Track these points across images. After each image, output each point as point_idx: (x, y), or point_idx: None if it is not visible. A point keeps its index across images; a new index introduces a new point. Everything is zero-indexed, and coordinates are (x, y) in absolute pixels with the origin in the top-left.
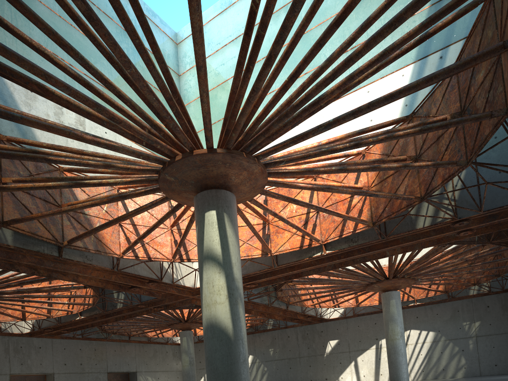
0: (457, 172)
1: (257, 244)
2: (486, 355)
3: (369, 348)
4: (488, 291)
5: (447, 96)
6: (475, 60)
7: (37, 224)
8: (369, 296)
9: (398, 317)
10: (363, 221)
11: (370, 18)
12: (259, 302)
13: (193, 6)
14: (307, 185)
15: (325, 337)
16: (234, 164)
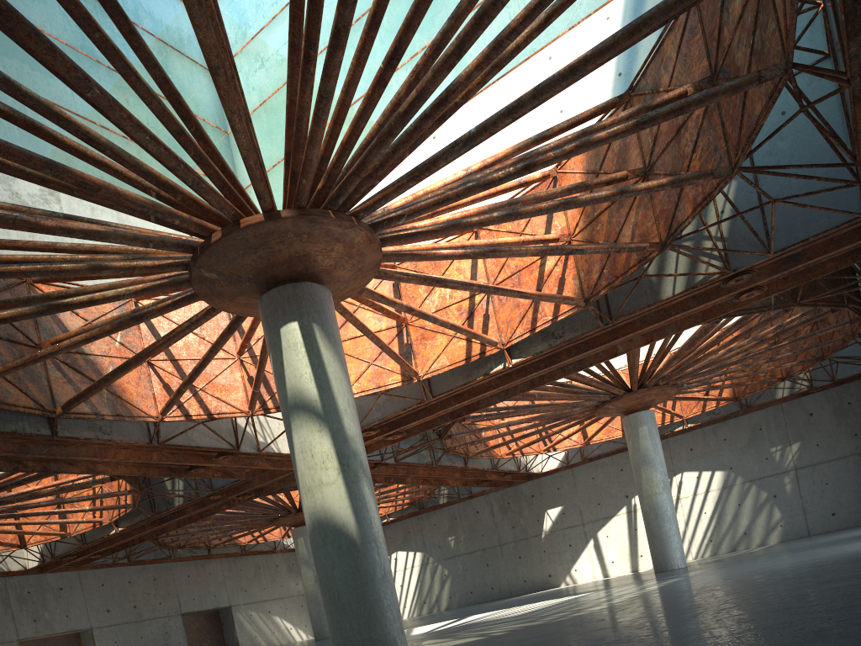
0: (717, 190)
1: (393, 365)
2: (815, 499)
3: (616, 513)
4: (808, 388)
5: (686, 50)
6: None
7: (4, 386)
8: (604, 425)
9: (656, 455)
10: (568, 298)
11: None
12: (415, 462)
13: None
14: (455, 251)
15: (539, 504)
16: (316, 235)
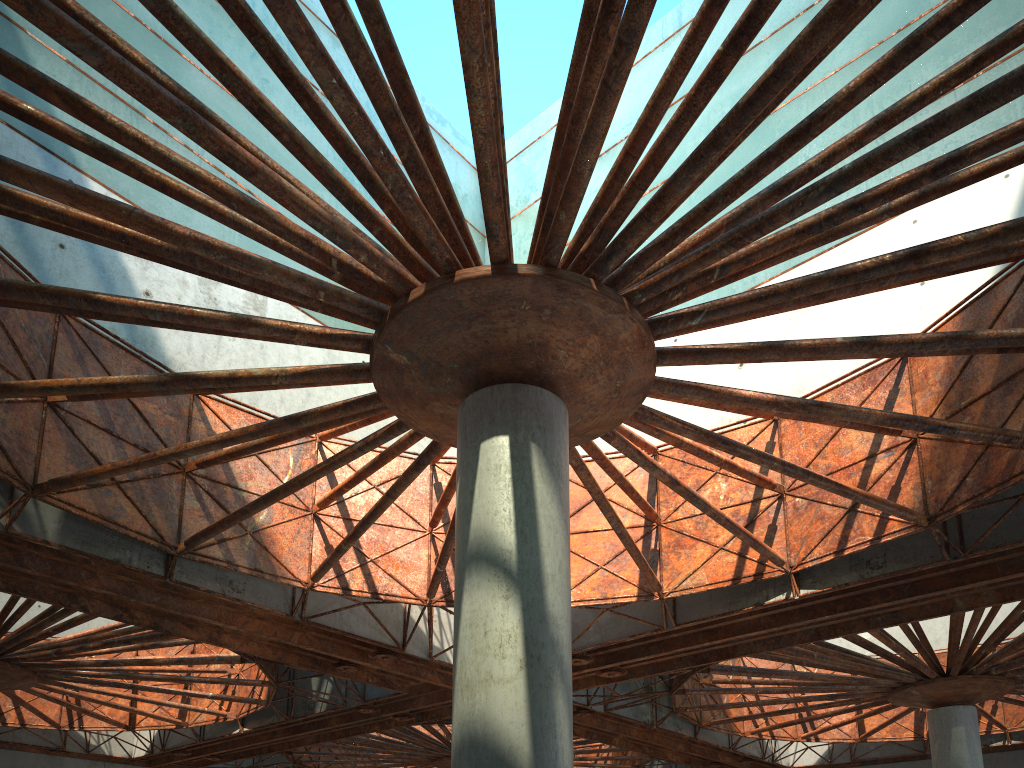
0: None
1: (629, 573)
2: None
3: None
4: None
5: None
6: None
7: (119, 501)
8: (895, 719)
9: None
10: (905, 509)
11: None
12: (630, 716)
13: None
14: (762, 394)
15: None
16: (564, 313)
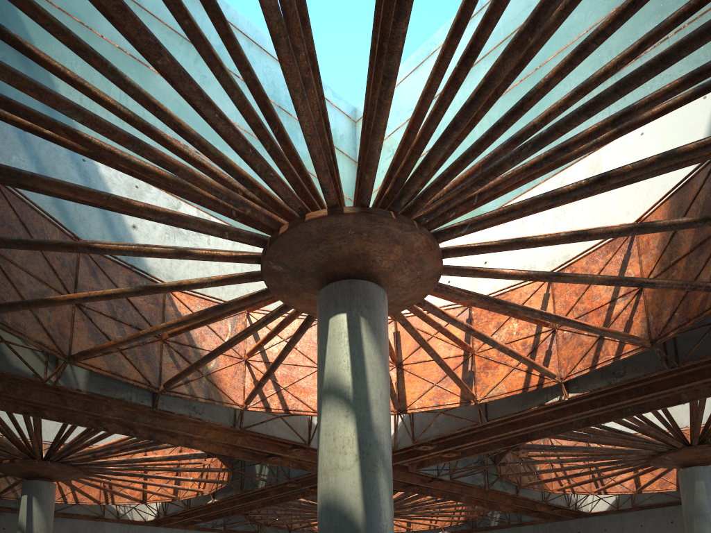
0: None
1: (454, 387)
2: None
3: None
4: None
5: None
6: None
7: (122, 361)
8: (658, 476)
9: None
10: (633, 337)
11: None
12: (469, 482)
13: None
14: (518, 271)
15: None
16: (376, 234)
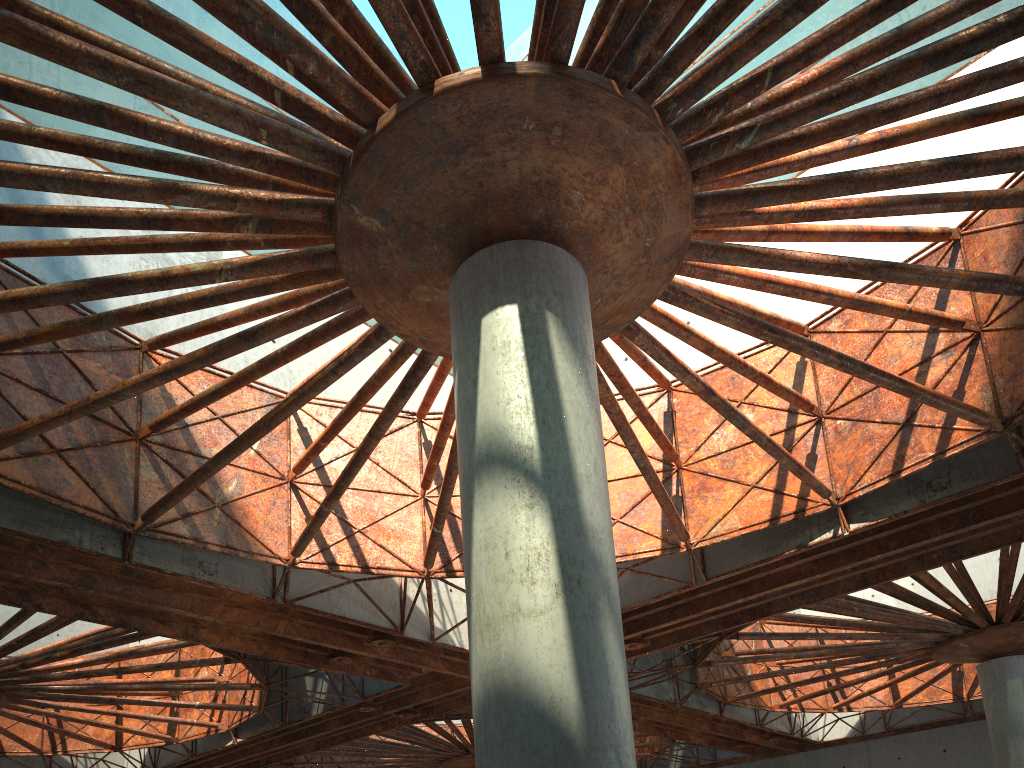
0: None
1: (650, 524)
2: None
3: None
4: None
5: None
6: None
7: (62, 472)
8: (935, 679)
9: None
10: (978, 411)
11: None
12: (652, 696)
13: None
14: (821, 256)
15: None
16: (579, 133)
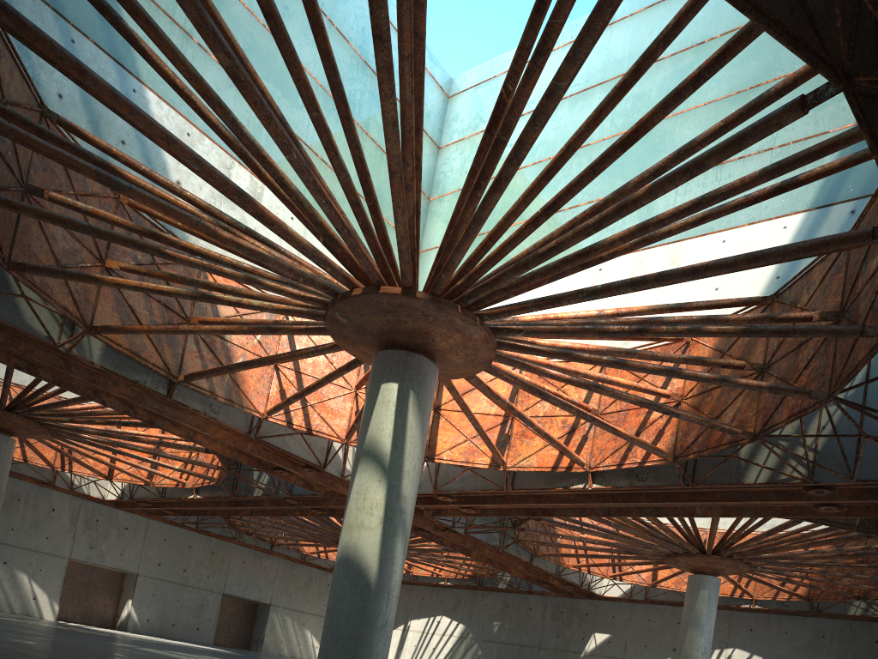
0: (811, 409)
1: (487, 447)
2: None
3: None
4: None
5: (828, 282)
6: (826, 245)
7: (144, 341)
8: (673, 575)
9: (707, 621)
10: (657, 450)
11: (694, 142)
12: (483, 540)
13: (383, 90)
14: (562, 374)
15: (589, 624)
16: (441, 320)
